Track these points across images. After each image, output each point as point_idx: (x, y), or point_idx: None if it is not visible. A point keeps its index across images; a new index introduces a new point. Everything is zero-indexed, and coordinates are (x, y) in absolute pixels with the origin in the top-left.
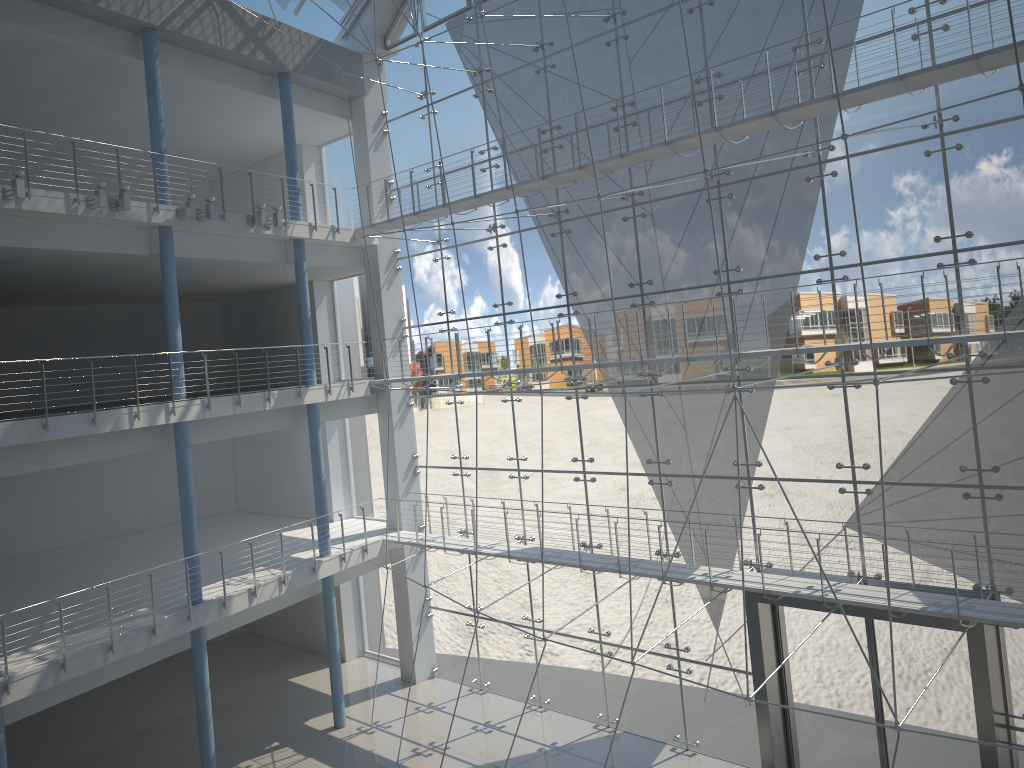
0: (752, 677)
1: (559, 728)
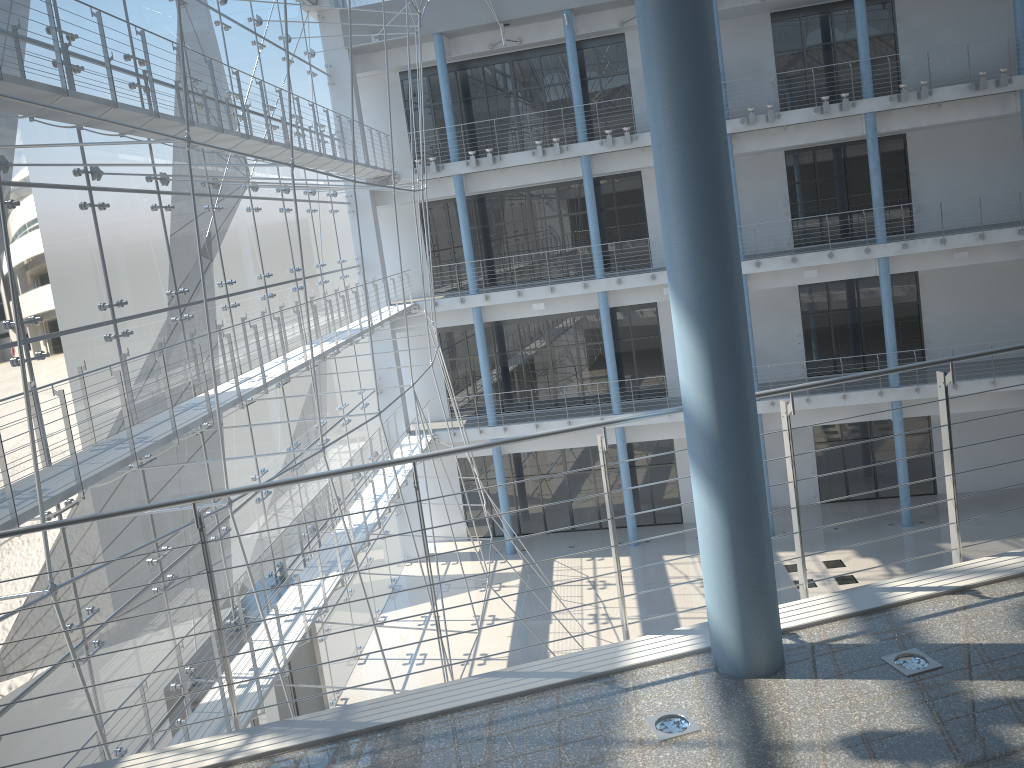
0: None
1: None
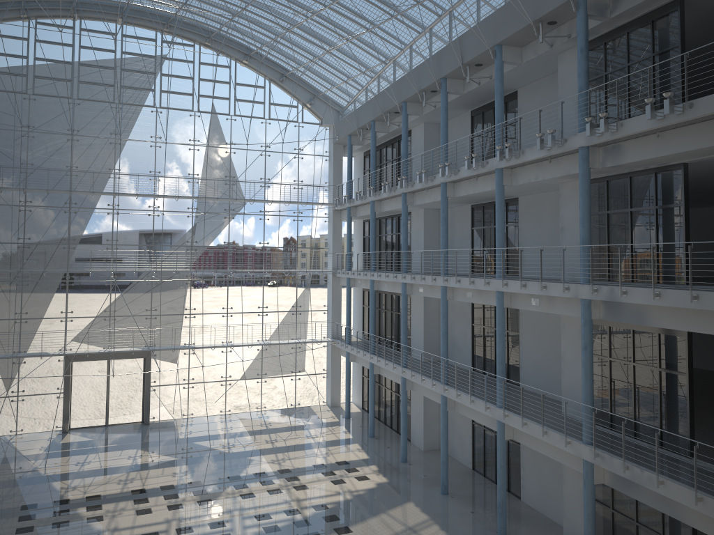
0: (64, 391)
1: None
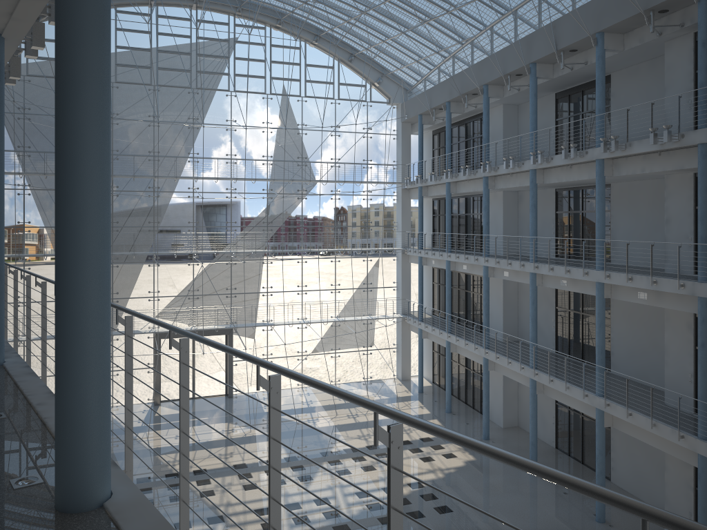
0: (154, 366)
1: None
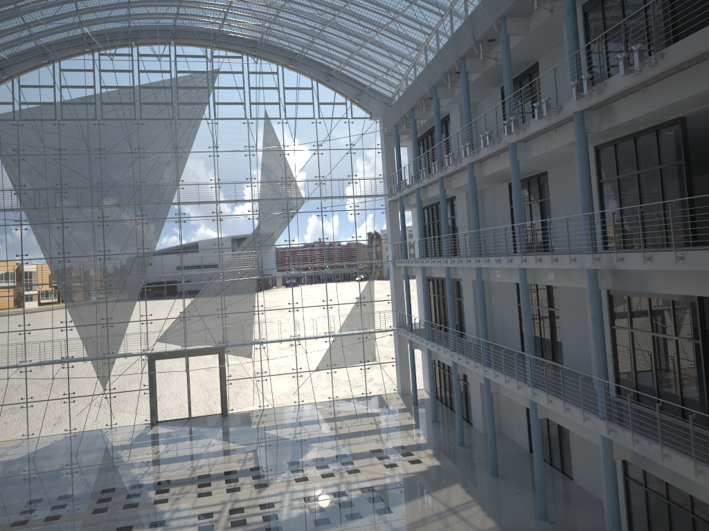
0: (149, 387)
1: (49, 438)
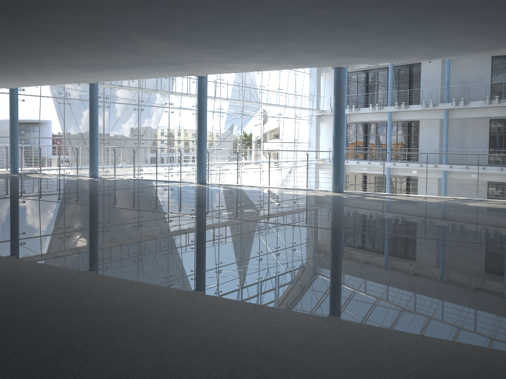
0: None
1: None
